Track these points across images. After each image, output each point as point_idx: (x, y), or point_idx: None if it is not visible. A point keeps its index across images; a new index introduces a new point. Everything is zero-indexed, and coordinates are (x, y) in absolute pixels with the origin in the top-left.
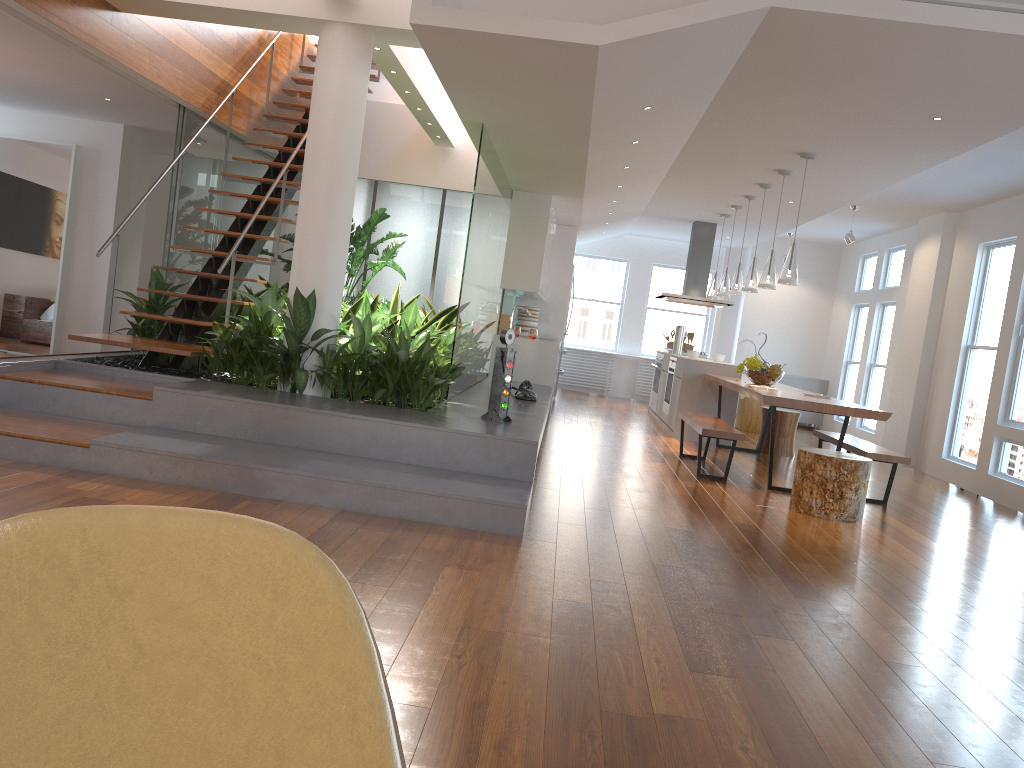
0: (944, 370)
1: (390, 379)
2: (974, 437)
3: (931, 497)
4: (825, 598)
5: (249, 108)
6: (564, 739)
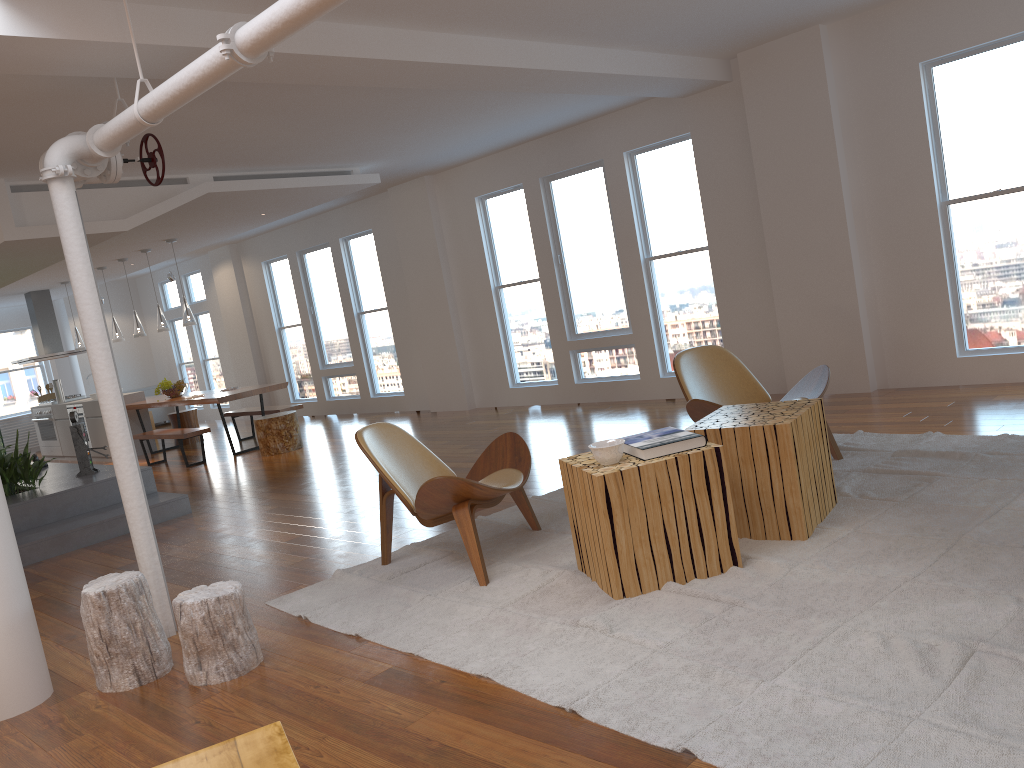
0: (269, 348)
1: (6, 476)
2: (307, 382)
3: (309, 425)
4: (347, 469)
5: None
6: (351, 519)
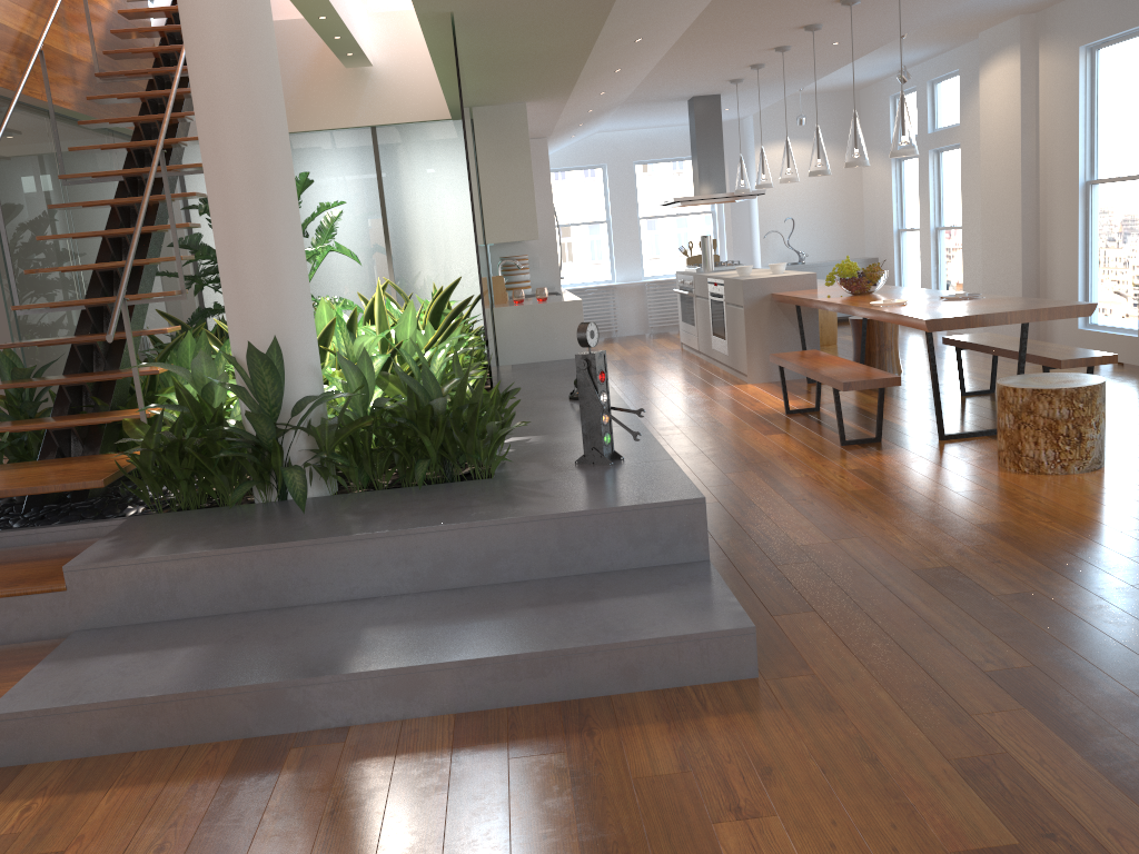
0: (1058, 219)
1: (429, 444)
2: (1122, 296)
3: (1114, 389)
4: None
5: (71, 69)
6: None
